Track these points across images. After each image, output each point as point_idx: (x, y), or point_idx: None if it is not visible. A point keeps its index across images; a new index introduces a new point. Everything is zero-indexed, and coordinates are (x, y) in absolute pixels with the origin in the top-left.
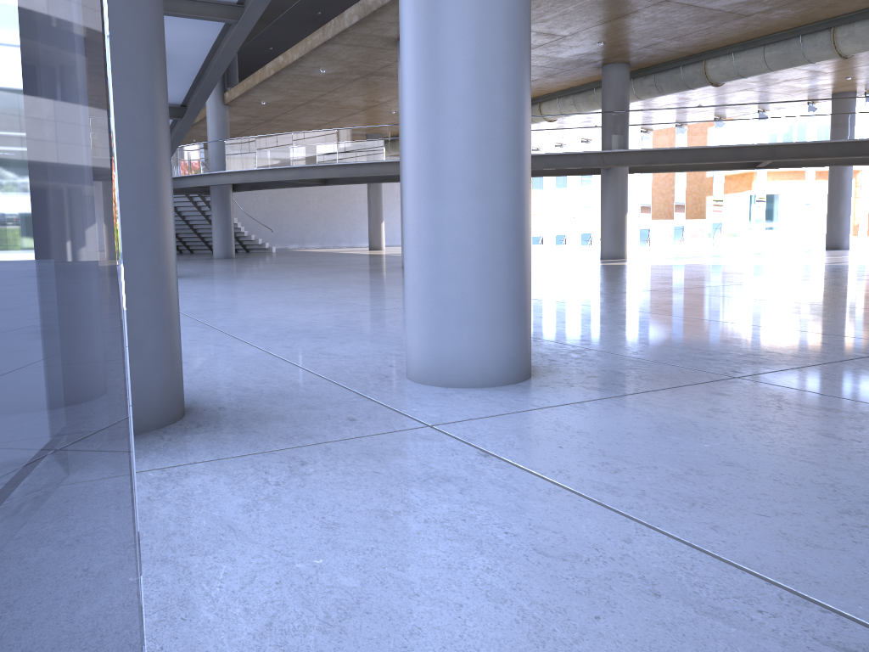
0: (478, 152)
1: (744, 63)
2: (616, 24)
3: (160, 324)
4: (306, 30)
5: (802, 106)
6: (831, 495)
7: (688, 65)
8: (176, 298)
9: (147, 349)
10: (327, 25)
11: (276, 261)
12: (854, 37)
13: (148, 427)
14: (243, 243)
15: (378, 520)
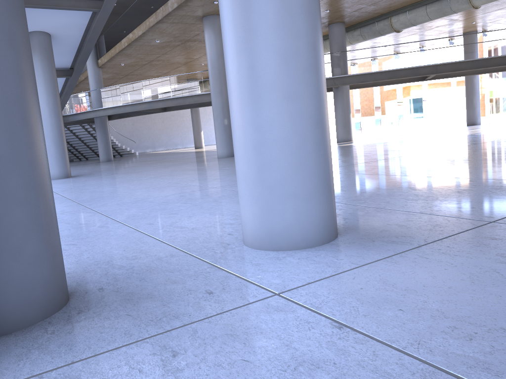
0: (287, 66)
1: (414, 16)
2: None
3: (38, 229)
4: (145, 17)
5: (451, 40)
6: None
7: (380, 21)
8: (52, 204)
9: (27, 253)
10: (157, 11)
11: (139, 161)
12: None
13: (35, 320)
14: (118, 151)
15: None
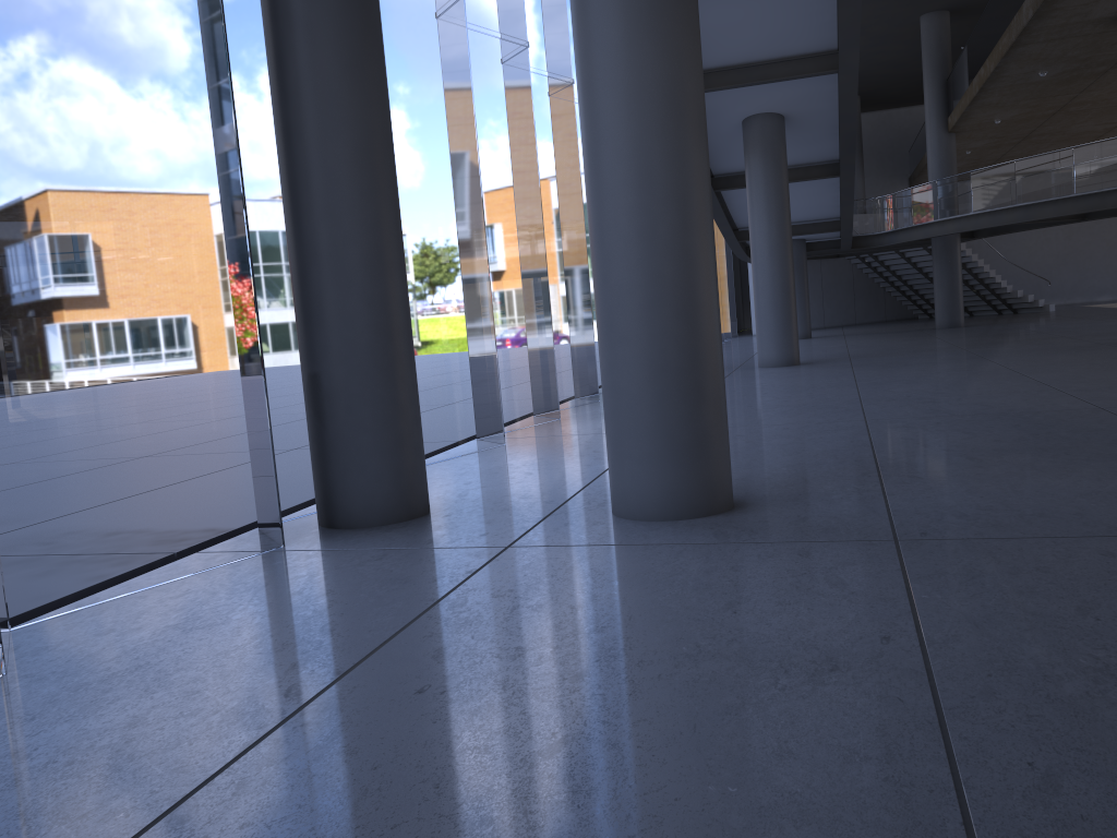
0: (622, 302)
1: None
2: None
3: (382, 452)
4: None
5: None
6: (553, 638)
7: None
8: (404, 432)
9: (370, 469)
10: (1011, 23)
11: (993, 333)
12: None
13: (373, 523)
14: (1008, 301)
15: (317, 595)
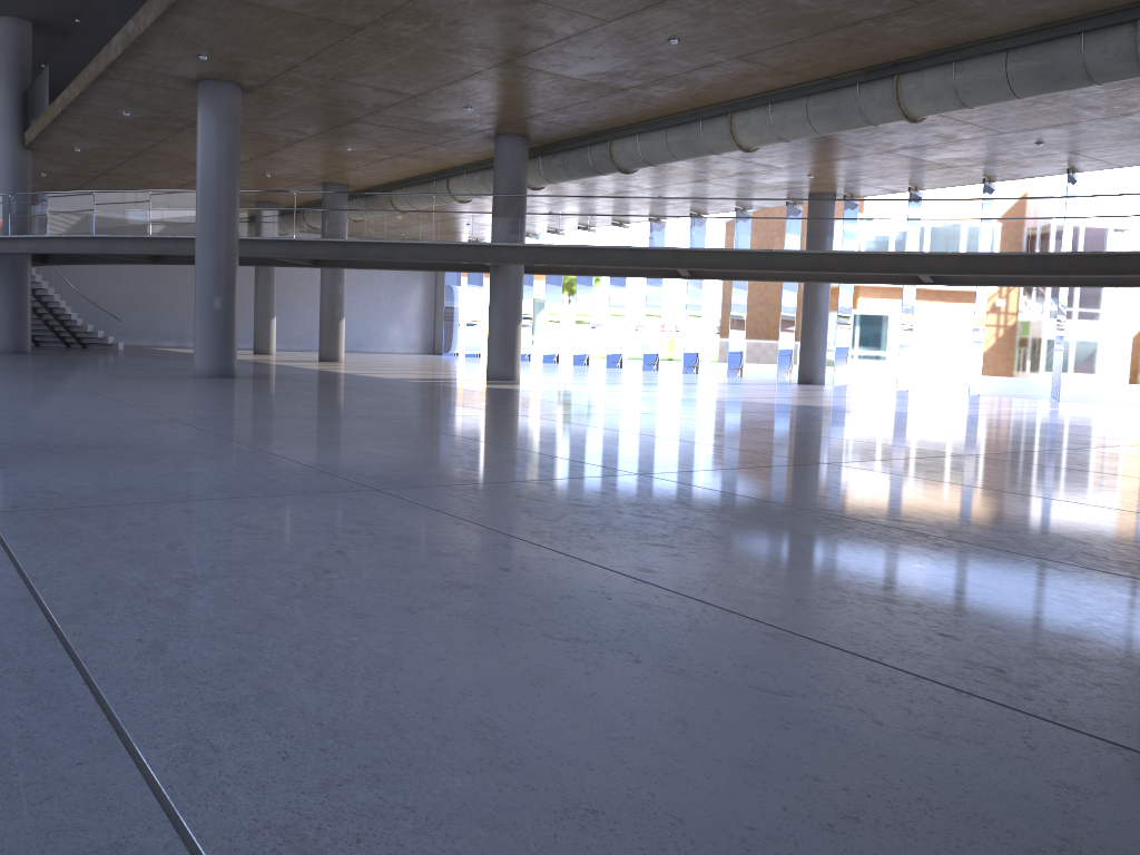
0: None
1: (648, 147)
2: (468, 86)
3: None
4: None
5: (712, 205)
6: None
7: (595, 145)
8: None
9: None
10: (100, 54)
11: (64, 361)
12: (751, 127)
13: None
14: (77, 335)
15: None
